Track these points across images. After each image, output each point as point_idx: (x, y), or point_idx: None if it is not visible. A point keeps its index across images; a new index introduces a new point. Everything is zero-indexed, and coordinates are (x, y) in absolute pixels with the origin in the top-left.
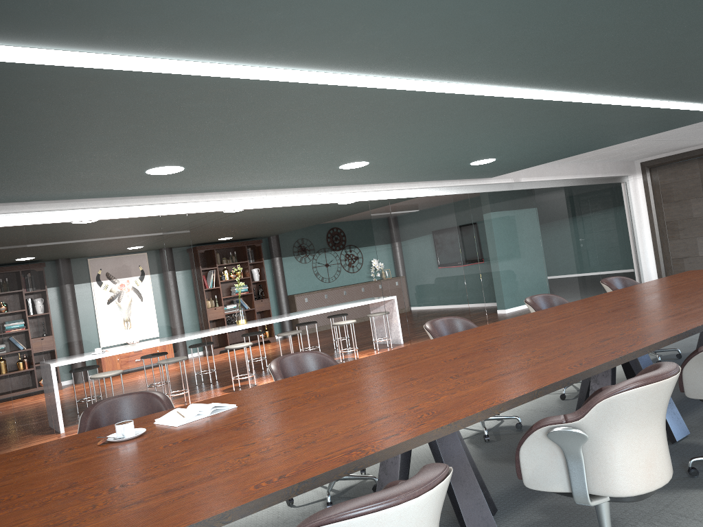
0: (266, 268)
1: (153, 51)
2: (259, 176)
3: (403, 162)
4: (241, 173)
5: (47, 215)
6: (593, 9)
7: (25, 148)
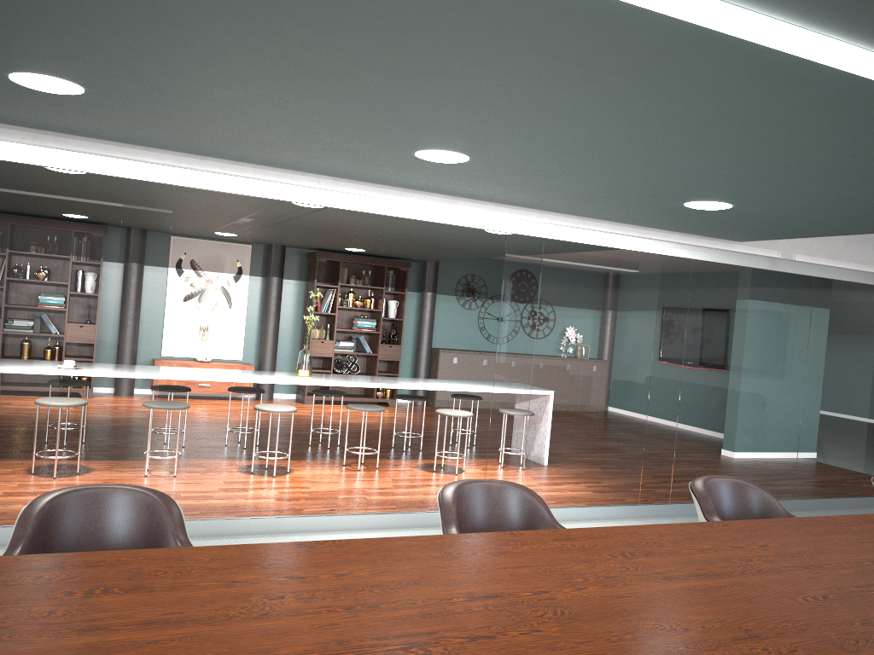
0: (411, 304)
1: None
2: (272, 142)
3: (542, 172)
4: (225, 127)
5: None
6: None
7: None
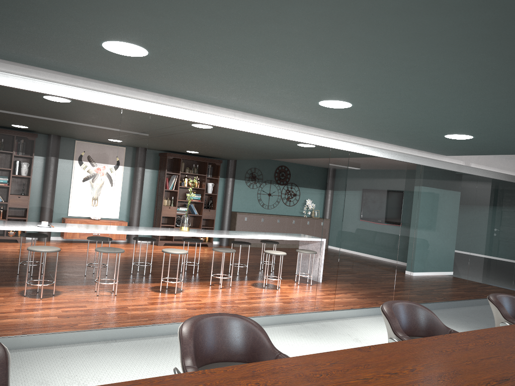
0: (219, 185)
1: None
2: (233, 91)
3: (385, 115)
4: (213, 81)
5: None
6: None
7: None
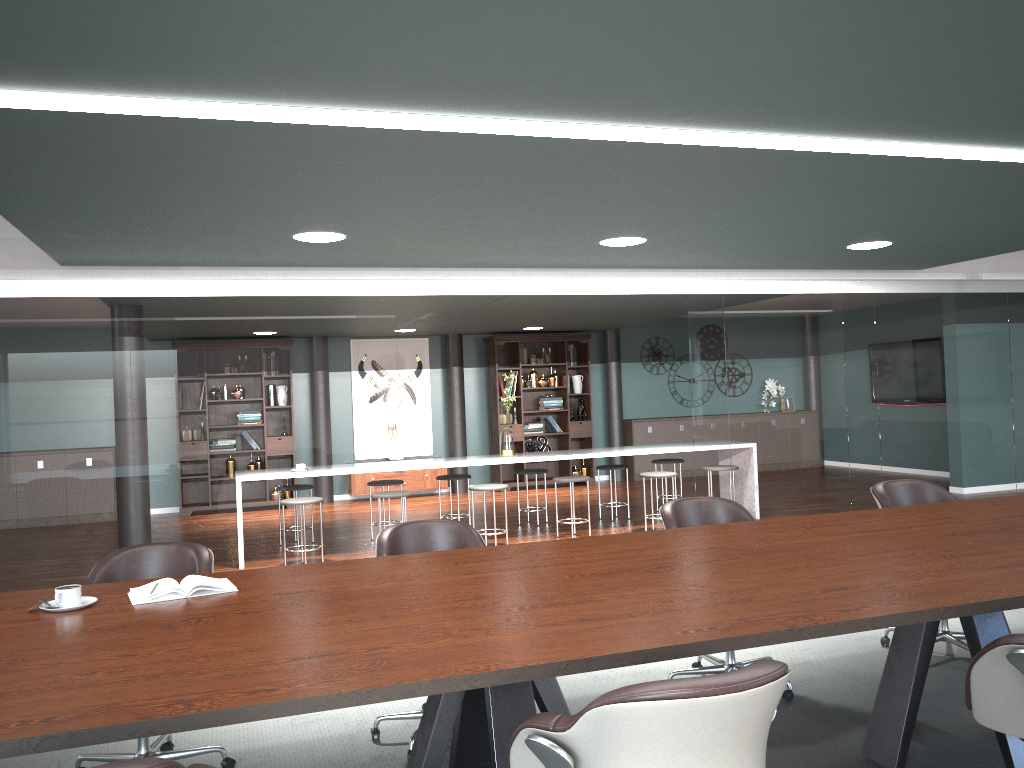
0: (595, 376)
1: (98, 87)
2: (480, 250)
3: (710, 241)
4: (444, 246)
5: (204, 286)
6: (789, 9)
7: (87, 204)
